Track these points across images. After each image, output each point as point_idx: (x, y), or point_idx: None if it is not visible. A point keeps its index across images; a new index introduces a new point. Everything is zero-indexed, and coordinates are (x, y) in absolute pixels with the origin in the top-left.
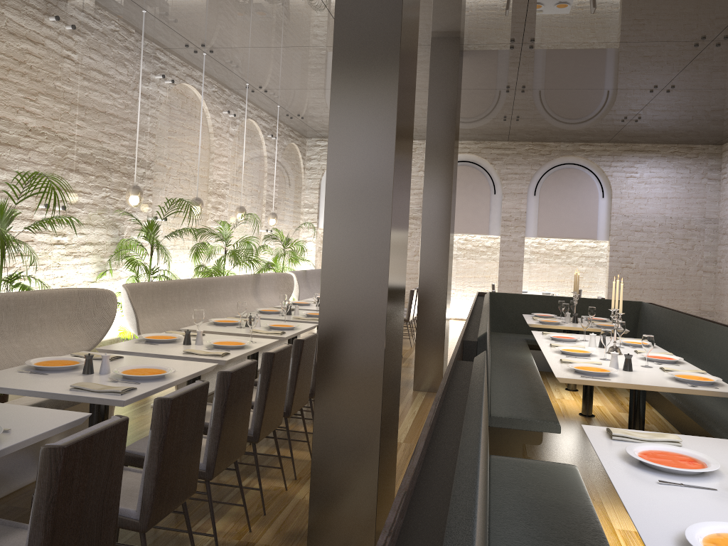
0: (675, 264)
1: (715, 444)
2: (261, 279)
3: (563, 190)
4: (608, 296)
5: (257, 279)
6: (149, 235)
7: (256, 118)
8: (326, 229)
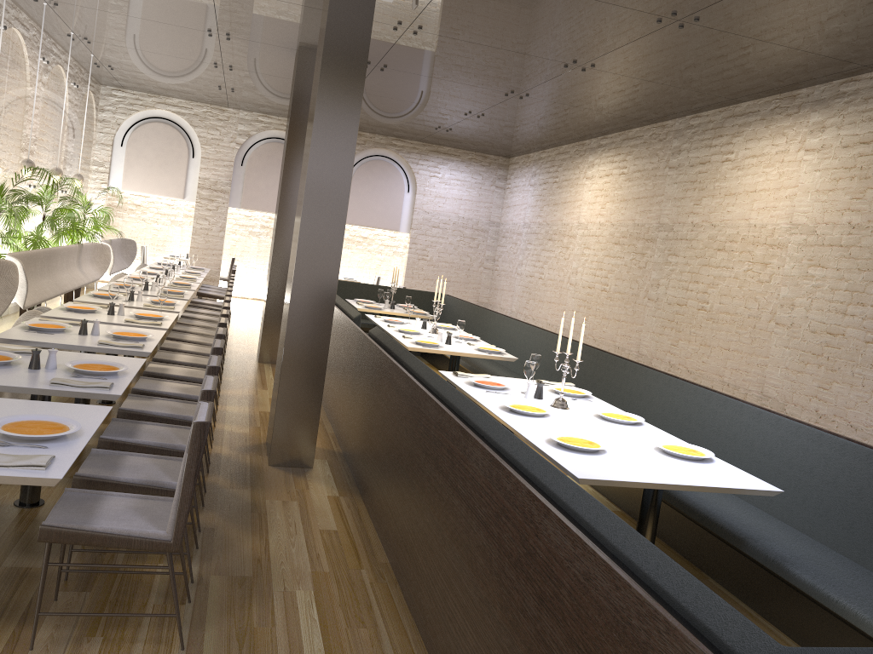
0: (462, 260)
1: (507, 379)
2: (83, 249)
3: (373, 181)
4: (405, 284)
5: (81, 250)
6: (8, 203)
7: (64, 64)
8: (300, 243)
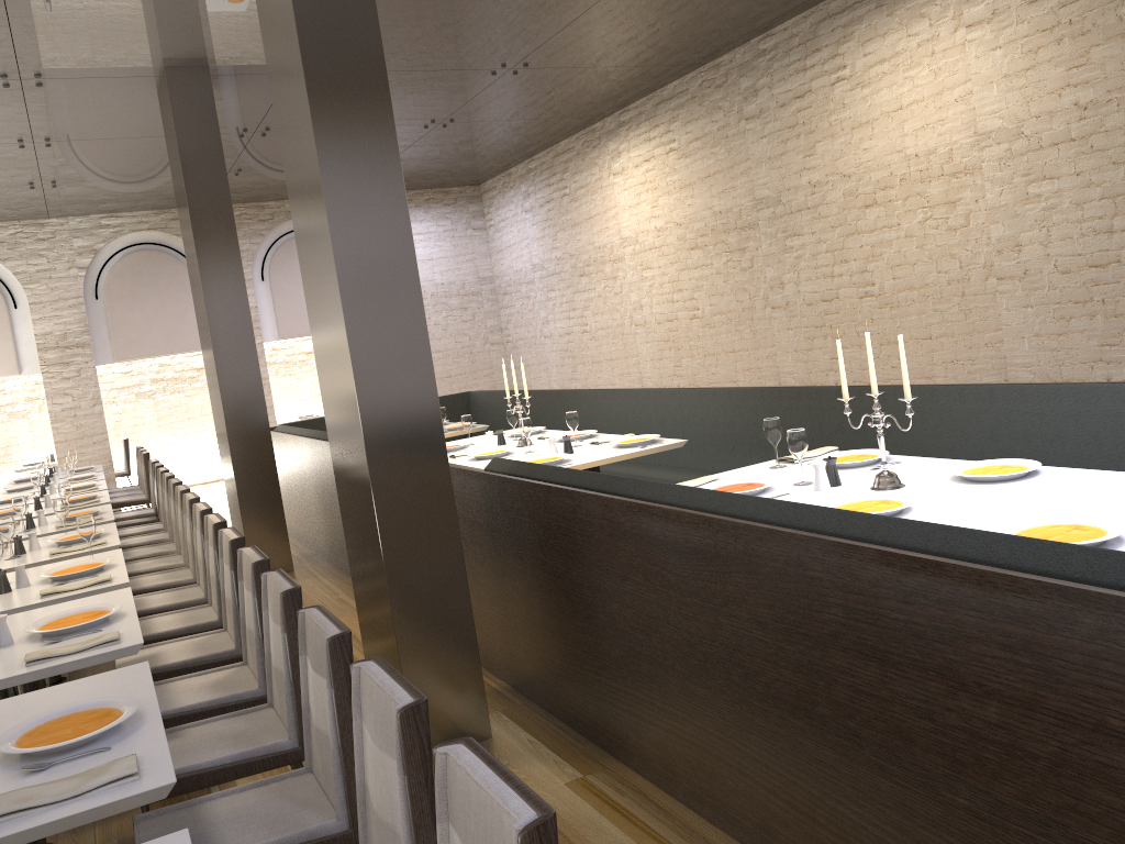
0: (459, 342)
1: (737, 473)
2: None
3: None
4: None
5: None
6: None
7: None
8: (353, 348)
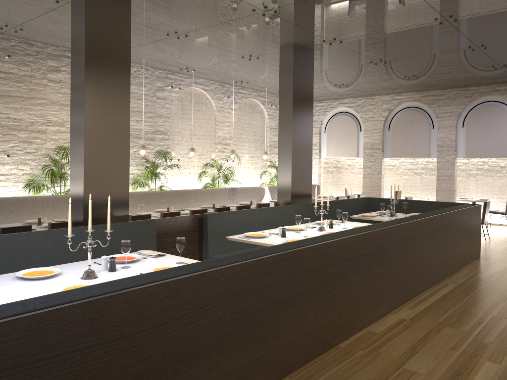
0: None
1: (173, 259)
2: (238, 190)
3: (484, 122)
4: None
5: (234, 190)
6: (146, 169)
7: (254, 97)
8: (70, 167)
